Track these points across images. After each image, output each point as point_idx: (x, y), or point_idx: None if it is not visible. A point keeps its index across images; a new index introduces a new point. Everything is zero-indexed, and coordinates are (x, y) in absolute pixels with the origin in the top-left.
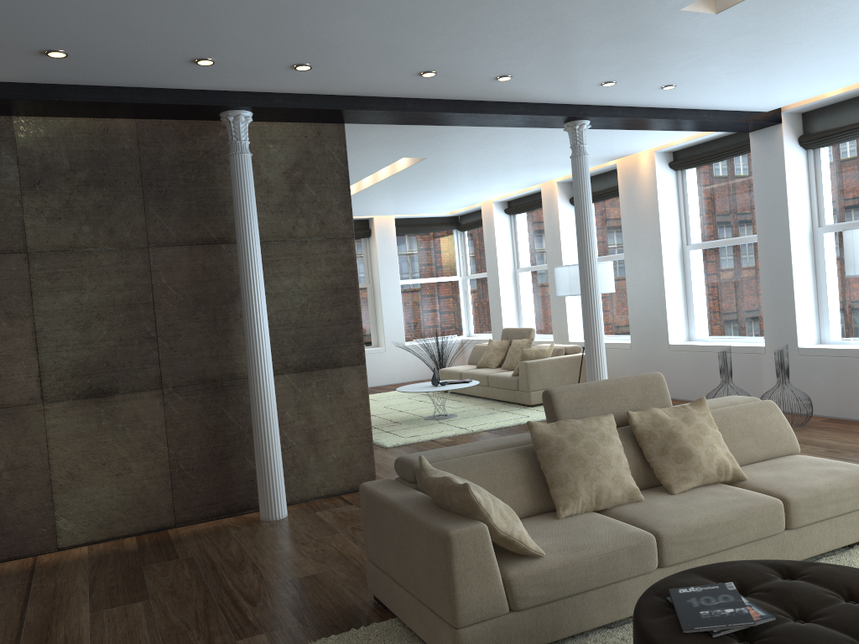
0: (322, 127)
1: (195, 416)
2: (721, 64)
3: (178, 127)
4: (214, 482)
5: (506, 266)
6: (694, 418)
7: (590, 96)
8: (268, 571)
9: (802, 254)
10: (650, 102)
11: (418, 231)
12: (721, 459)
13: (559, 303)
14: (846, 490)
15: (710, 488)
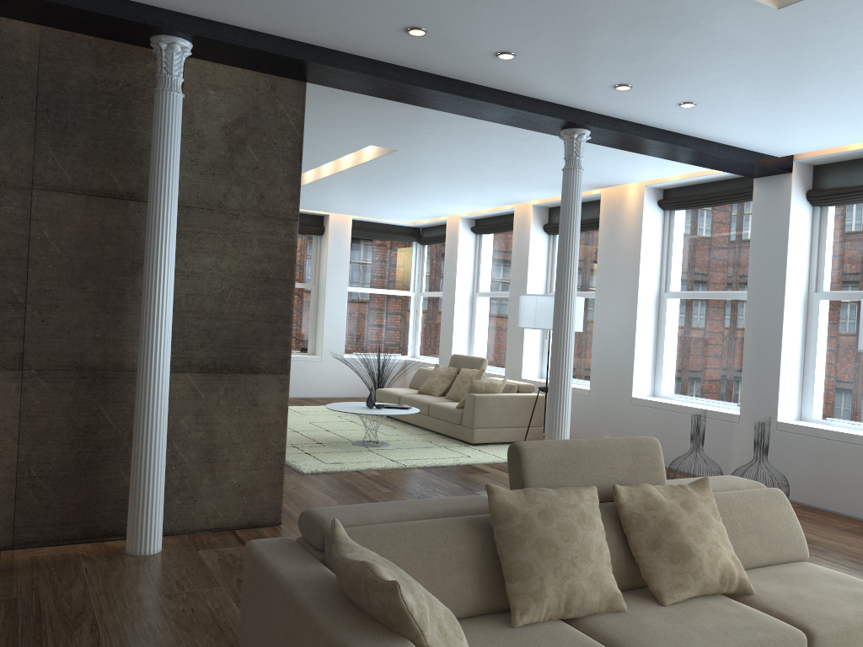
0: (279, 81)
1: (62, 410)
2: (756, 85)
3: (95, 46)
4: (73, 497)
5: (464, 288)
6: (695, 505)
7: (597, 101)
8: (109, 635)
9: (794, 319)
10: (661, 122)
11: (375, 236)
12: (726, 564)
13: (517, 335)
14: None
15: (710, 601)
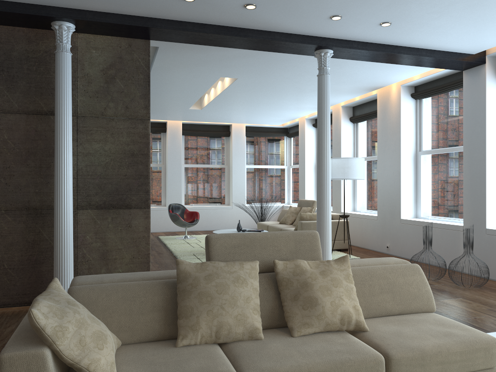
0: (133, 41)
1: (19, 232)
2: (420, 3)
3: (26, 33)
4: (28, 279)
5: (310, 160)
6: (331, 272)
7: (327, 30)
8: None
9: (495, 160)
10: (378, 39)
11: (260, 135)
12: (346, 311)
13: (337, 186)
14: (454, 353)
15: (330, 335)
